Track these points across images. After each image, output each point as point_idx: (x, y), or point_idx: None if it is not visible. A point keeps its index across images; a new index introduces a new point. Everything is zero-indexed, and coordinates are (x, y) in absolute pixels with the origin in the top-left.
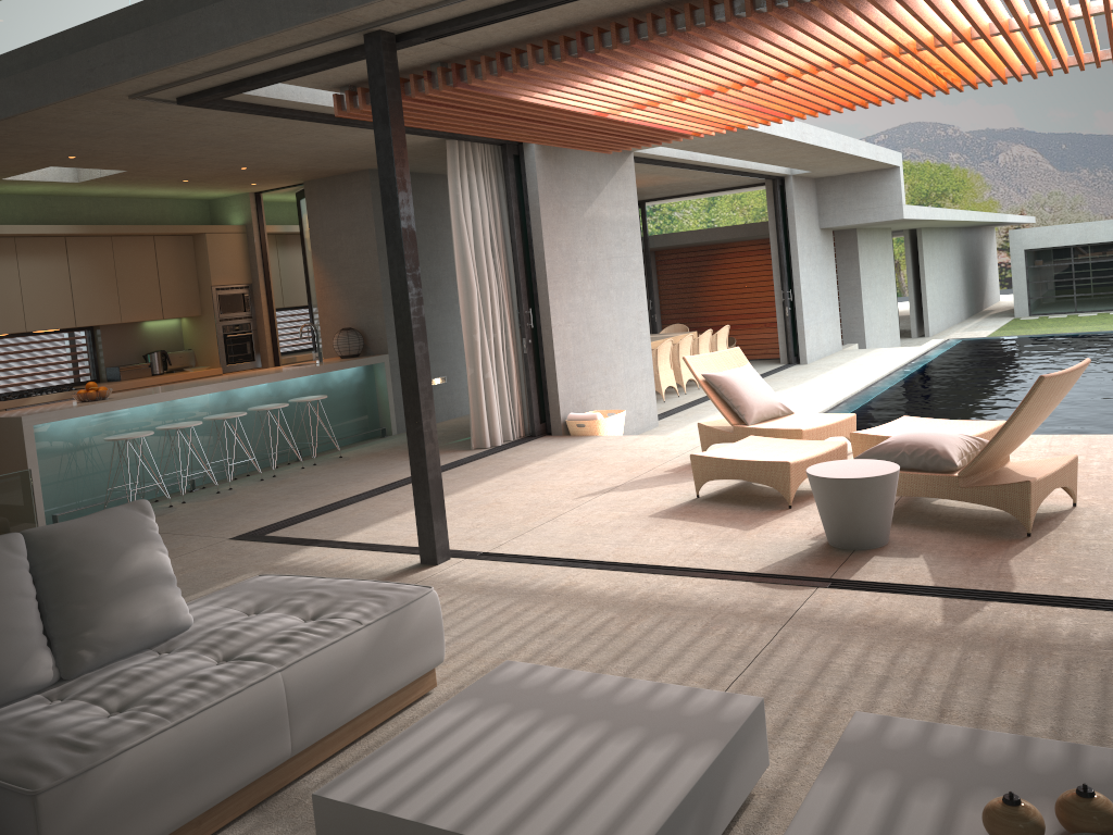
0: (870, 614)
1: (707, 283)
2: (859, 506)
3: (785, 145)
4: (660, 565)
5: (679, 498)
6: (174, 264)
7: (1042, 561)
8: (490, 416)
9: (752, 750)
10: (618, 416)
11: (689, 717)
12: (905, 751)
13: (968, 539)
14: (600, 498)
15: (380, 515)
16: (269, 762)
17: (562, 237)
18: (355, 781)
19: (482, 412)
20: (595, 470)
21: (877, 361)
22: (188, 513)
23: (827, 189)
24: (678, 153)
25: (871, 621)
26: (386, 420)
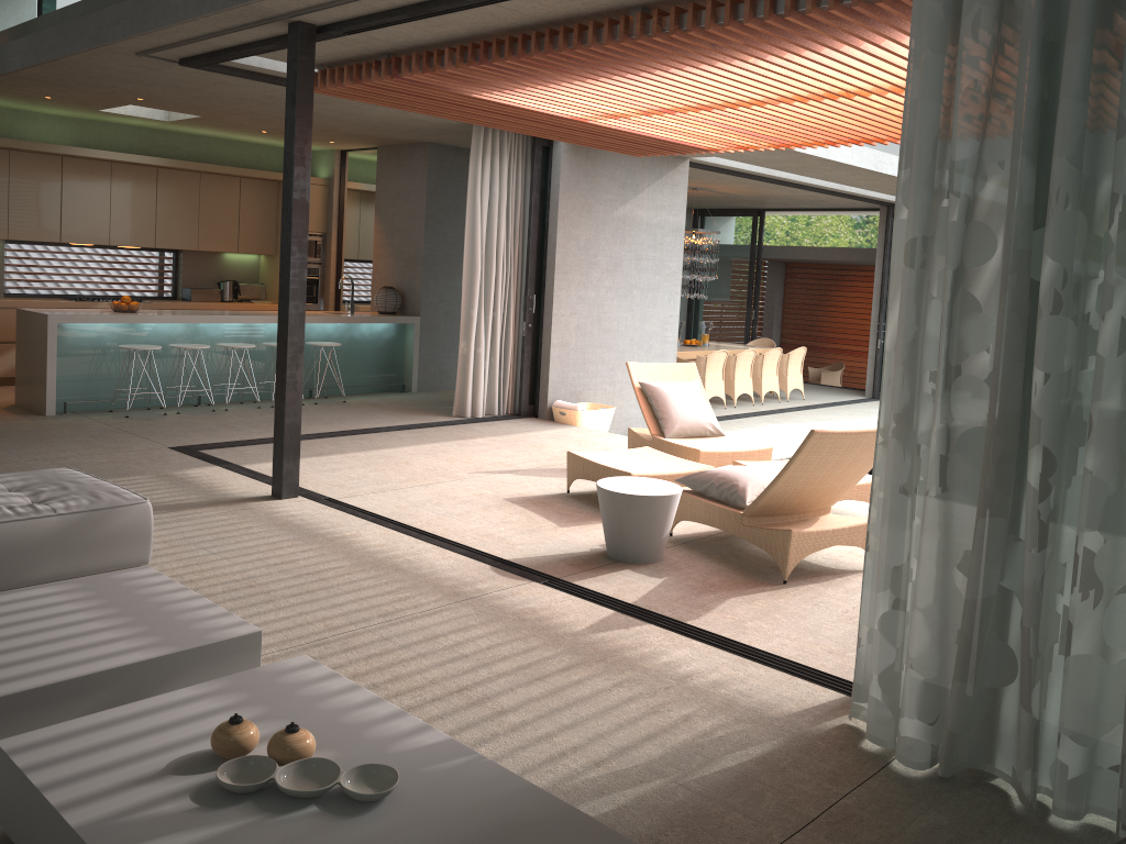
0: (536, 610)
1: (832, 303)
2: (625, 520)
3: (859, 171)
4: (442, 537)
5: (552, 490)
6: (256, 205)
7: (758, 605)
8: (475, 389)
9: (228, 668)
10: (604, 412)
11: (190, 629)
12: (282, 686)
13: (729, 574)
14: (490, 476)
15: (304, 454)
16: None
17: (581, 231)
18: None
19: (467, 383)
20: (524, 453)
21: None
22: (169, 422)
23: None
24: (751, 166)
25: (528, 615)
26: (408, 377)
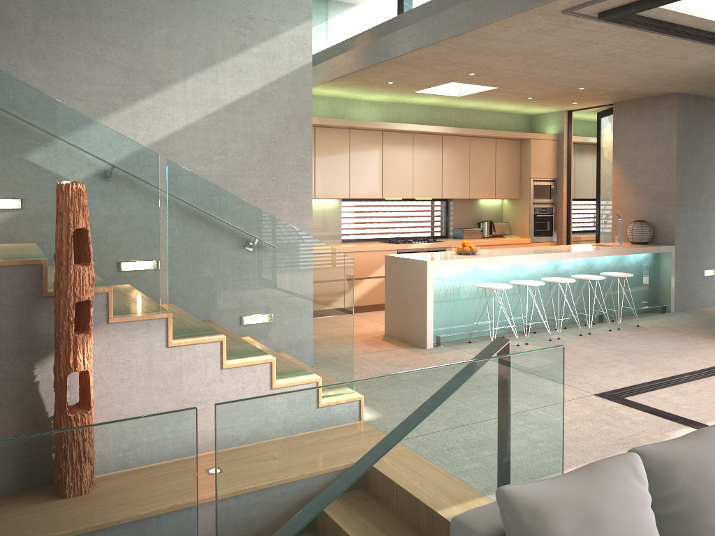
0: None
1: None
2: None
3: None
4: None
5: None
6: (506, 160)
7: None
8: None
9: None
10: None
11: None
12: None
13: None
14: None
15: None
16: None
17: None
18: None
19: None
20: None
21: None
22: None
23: None
24: None
25: None
26: (665, 299)
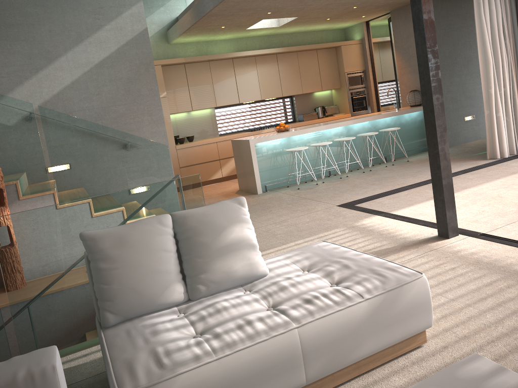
0: None
1: None
2: None
3: None
4: None
5: None
6: (326, 63)
7: None
8: (500, 140)
9: None
10: None
11: None
12: None
13: None
14: None
15: (421, 199)
16: None
17: None
18: None
19: (494, 137)
20: None
21: None
22: (323, 189)
23: None
24: None
25: None
26: None
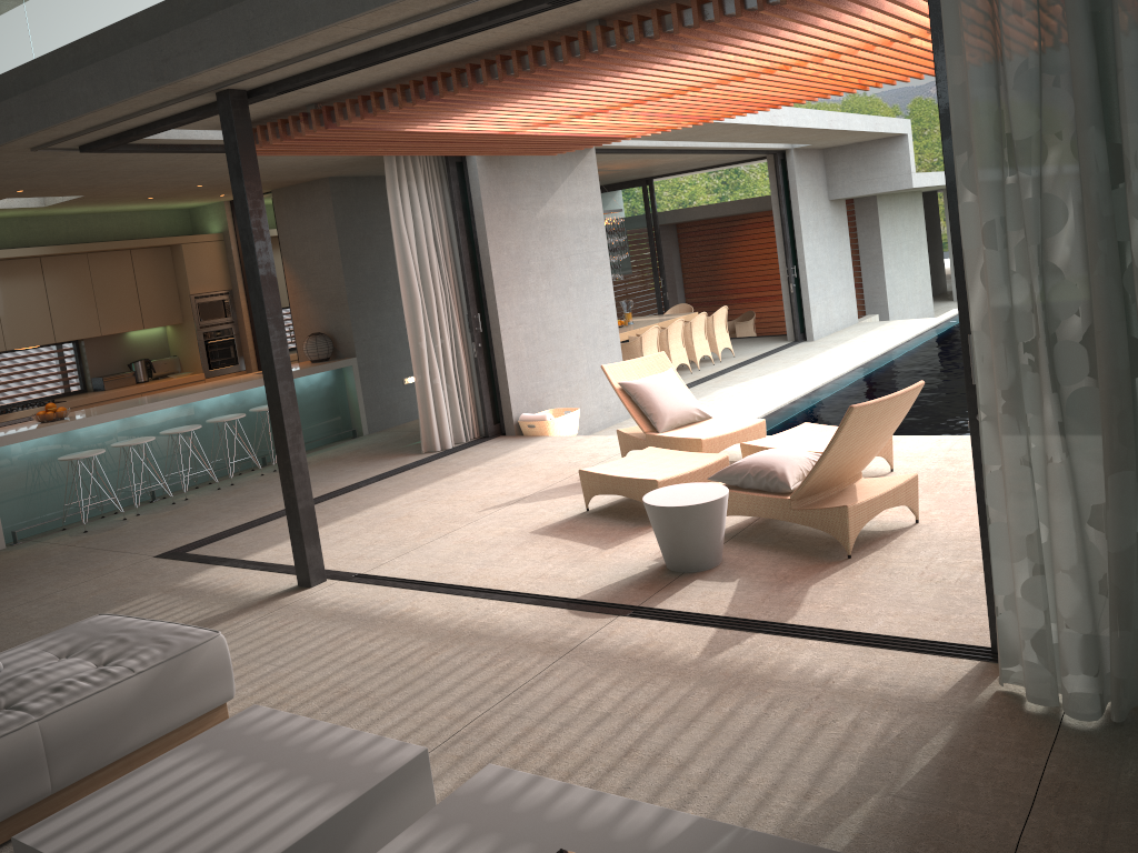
0: (642, 646)
1: (728, 255)
2: (683, 532)
3: (756, 129)
4: (500, 590)
5: (571, 511)
6: (152, 276)
7: (840, 587)
8: (440, 421)
9: (406, 796)
10: (571, 415)
11: (354, 766)
12: (494, 805)
13: (793, 561)
14: (501, 511)
15: None
16: (25, 799)
17: (511, 240)
18: (52, 825)
19: (430, 417)
20: (518, 477)
21: (883, 337)
22: (135, 527)
23: (835, 160)
24: (650, 141)
25: (638, 653)
26: (357, 421)
